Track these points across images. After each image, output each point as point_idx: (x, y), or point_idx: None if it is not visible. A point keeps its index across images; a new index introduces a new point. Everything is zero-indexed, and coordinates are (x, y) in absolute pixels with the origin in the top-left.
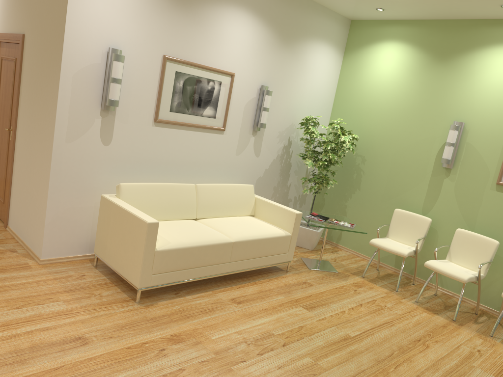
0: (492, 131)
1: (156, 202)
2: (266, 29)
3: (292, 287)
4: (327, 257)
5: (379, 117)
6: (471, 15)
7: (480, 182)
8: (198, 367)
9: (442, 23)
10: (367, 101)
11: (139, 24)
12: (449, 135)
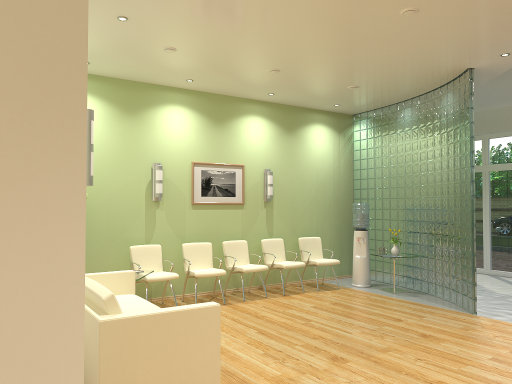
0: (180, 167)
1: None
2: None
3: None
4: None
5: None
6: (151, 81)
7: (181, 206)
8: (327, 380)
9: (122, 82)
10: None
11: None
12: (158, 174)
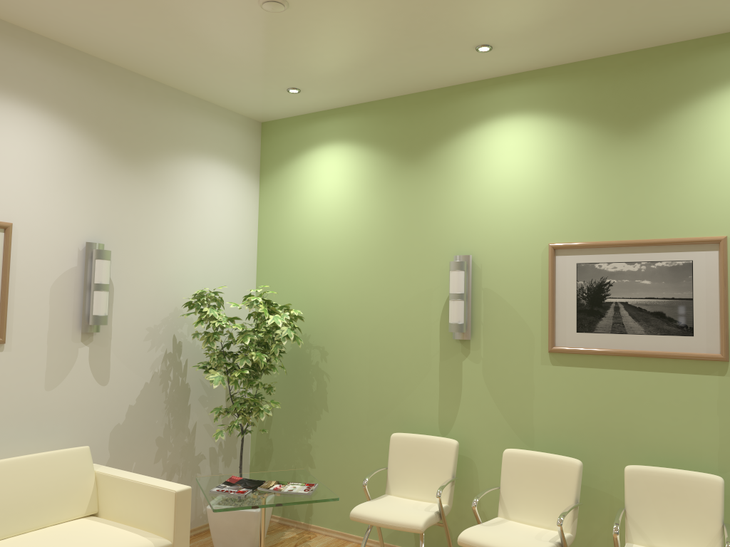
0: (519, 260)
1: None
2: (80, 138)
3: None
4: None
5: (336, 273)
6: (439, 80)
7: (522, 354)
8: None
9: (400, 102)
10: (311, 250)
11: None
12: (452, 281)
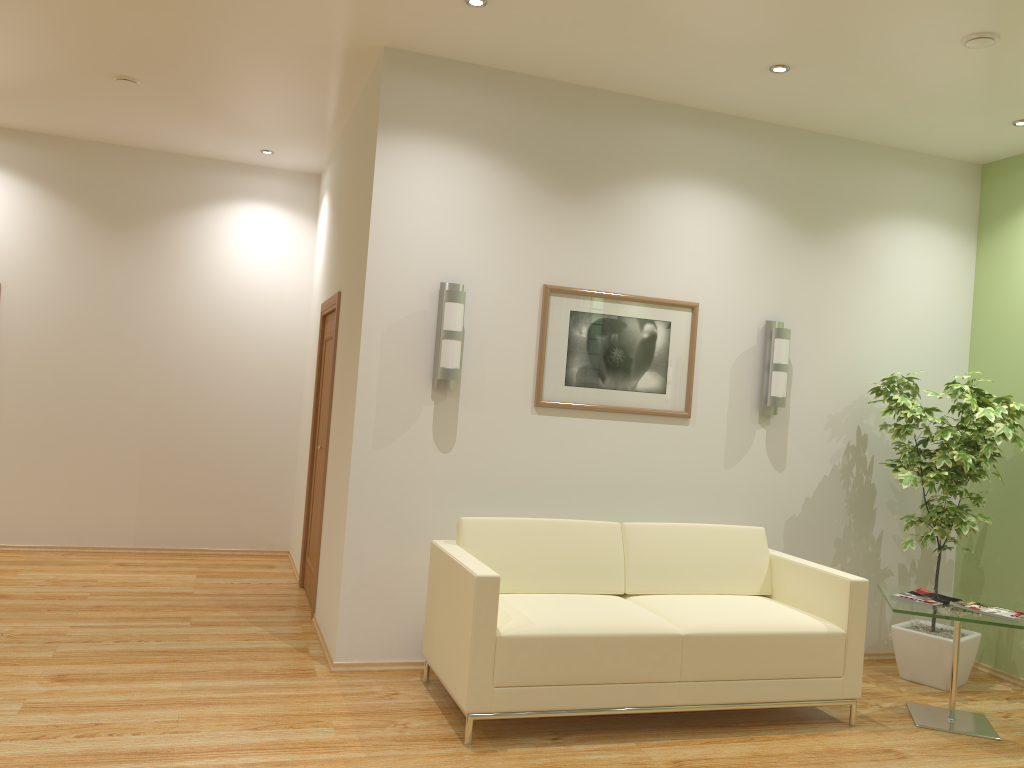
0: None
1: (533, 555)
2: (762, 212)
3: (844, 755)
4: (987, 708)
5: None
6: None
7: None
8: None
9: None
10: None
11: (493, 238)
12: None
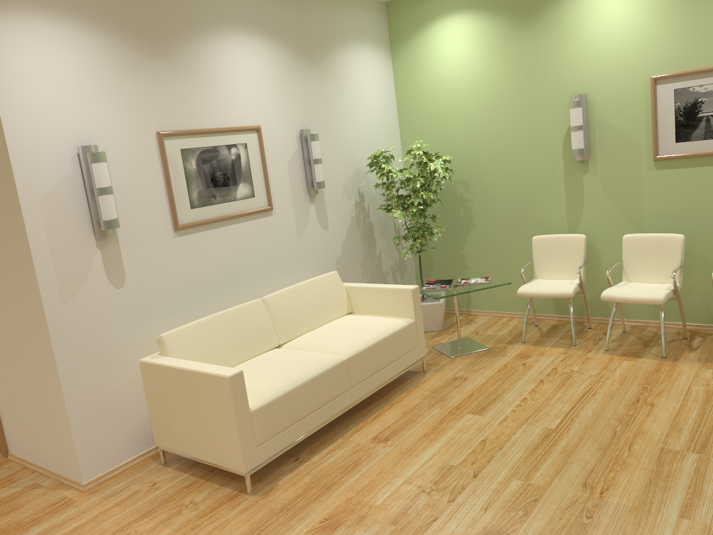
0: (626, 93)
1: (220, 342)
2: (282, 50)
3: (442, 391)
4: (465, 332)
5: (469, 122)
6: None
7: (631, 165)
8: None
9: None
10: (445, 106)
11: (108, 99)
12: (572, 117)
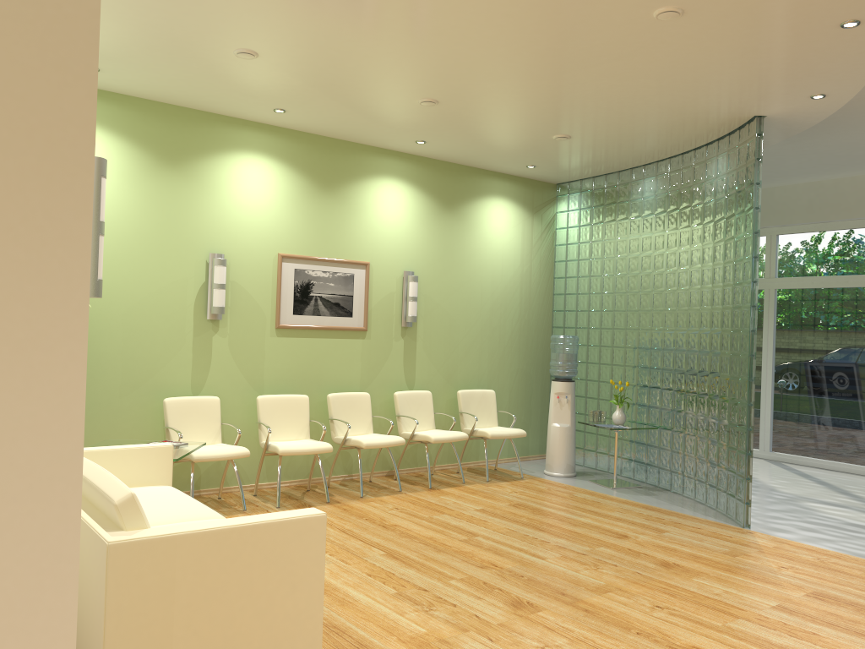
0: (258, 262)
1: None
2: None
3: None
4: None
5: None
6: (211, 107)
7: (257, 330)
8: (505, 643)
9: (159, 108)
10: None
11: None
12: (218, 274)
